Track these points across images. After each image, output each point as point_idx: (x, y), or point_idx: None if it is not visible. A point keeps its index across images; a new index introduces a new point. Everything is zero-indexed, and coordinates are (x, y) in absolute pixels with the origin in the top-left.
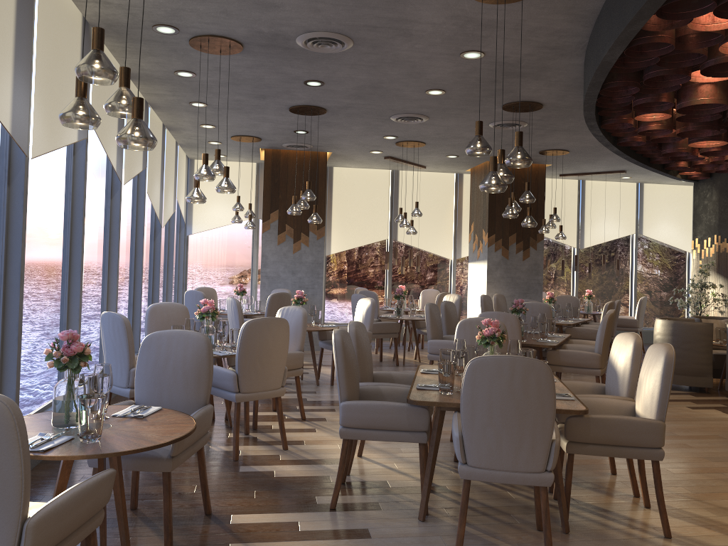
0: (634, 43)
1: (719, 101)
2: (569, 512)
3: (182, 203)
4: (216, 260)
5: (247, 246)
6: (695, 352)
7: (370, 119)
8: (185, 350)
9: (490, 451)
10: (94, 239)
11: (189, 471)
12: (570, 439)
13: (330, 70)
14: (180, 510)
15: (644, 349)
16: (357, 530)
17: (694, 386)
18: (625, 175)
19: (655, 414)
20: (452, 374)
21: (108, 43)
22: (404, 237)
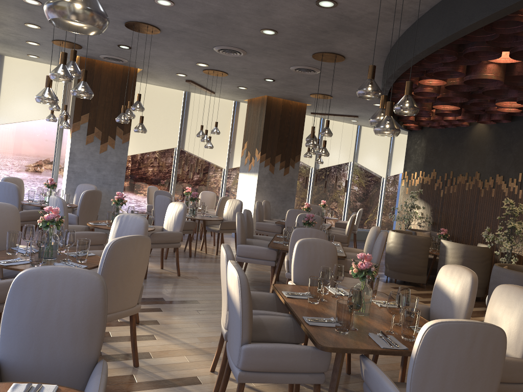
0: (500, 19)
1: (500, 78)
2: None
3: None
4: (19, 151)
5: (50, 141)
6: (418, 258)
7: (195, 46)
8: (74, 295)
9: None
10: None
11: None
12: None
13: None
14: None
15: (356, 245)
16: None
17: (414, 282)
18: (354, 119)
19: (522, 353)
20: (351, 314)
21: None
22: (189, 147)
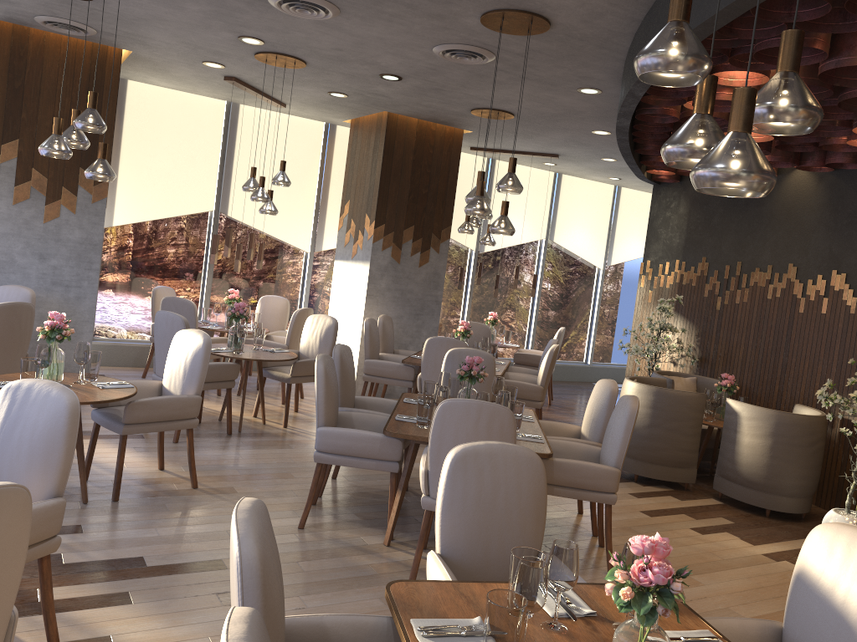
0: None
1: None
2: None
3: None
4: None
5: None
6: (681, 435)
7: None
8: None
9: None
10: None
11: None
12: None
13: None
14: None
15: (553, 395)
16: None
17: (673, 481)
18: (551, 161)
19: None
20: None
21: None
22: (238, 210)
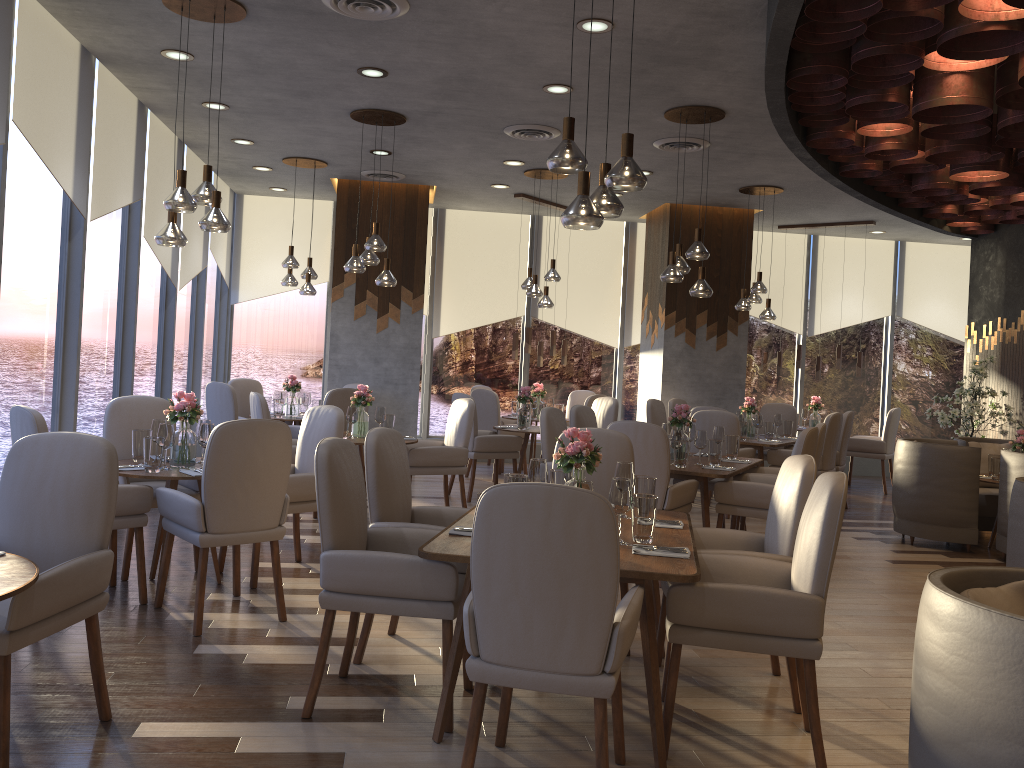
0: None
1: (976, 101)
2: (680, 736)
3: (221, 257)
4: (273, 341)
5: (318, 322)
6: (953, 491)
7: (475, 132)
8: (72, 464)
9: (514, 638)
10: (32, 300)
11: (116, 651)
12: (675, 621)
13: (390, 50)
14: (66, 712)
15: None
16: (327, 755)
17: (950, 541)
18: (875, 229)
19: (811, 585)
20: None
21: (45, 3)
22: (547, 313)
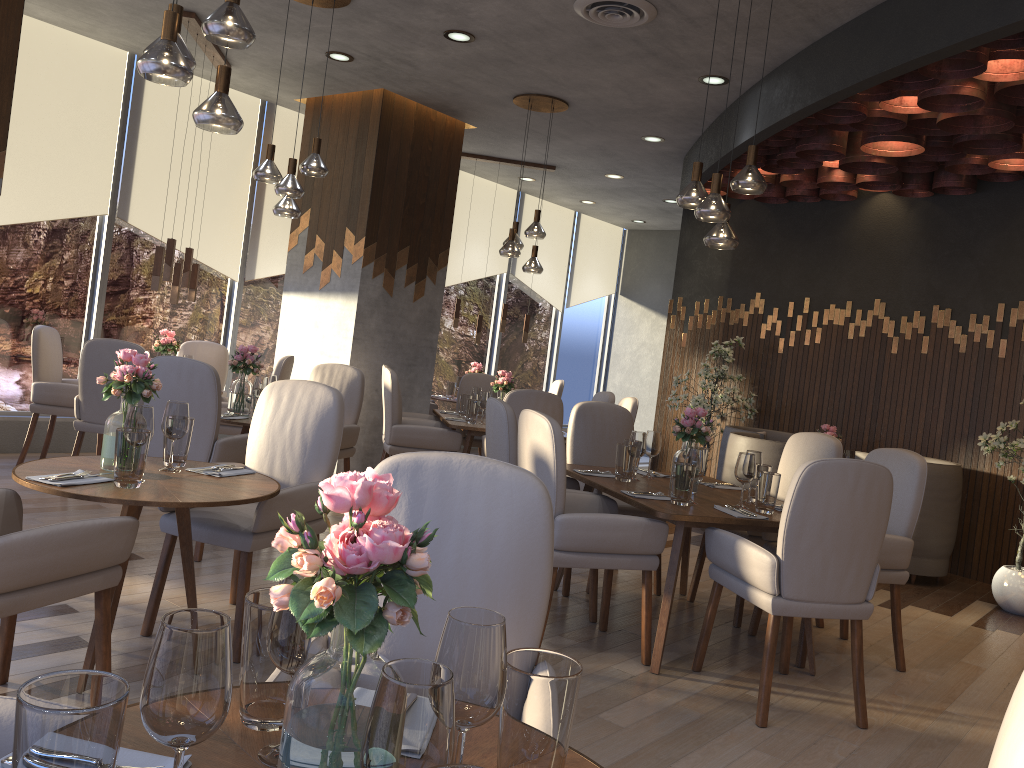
0: None
1: None
2: None
3: None
4: None
5: None
6: None
7: None
8: None
9: None
10: None
11: None
12: None
13: None
14: None
15: None
16: None
17: None
18: (533, 176)
19: None
20: None
21: None
22: (143, 216)
